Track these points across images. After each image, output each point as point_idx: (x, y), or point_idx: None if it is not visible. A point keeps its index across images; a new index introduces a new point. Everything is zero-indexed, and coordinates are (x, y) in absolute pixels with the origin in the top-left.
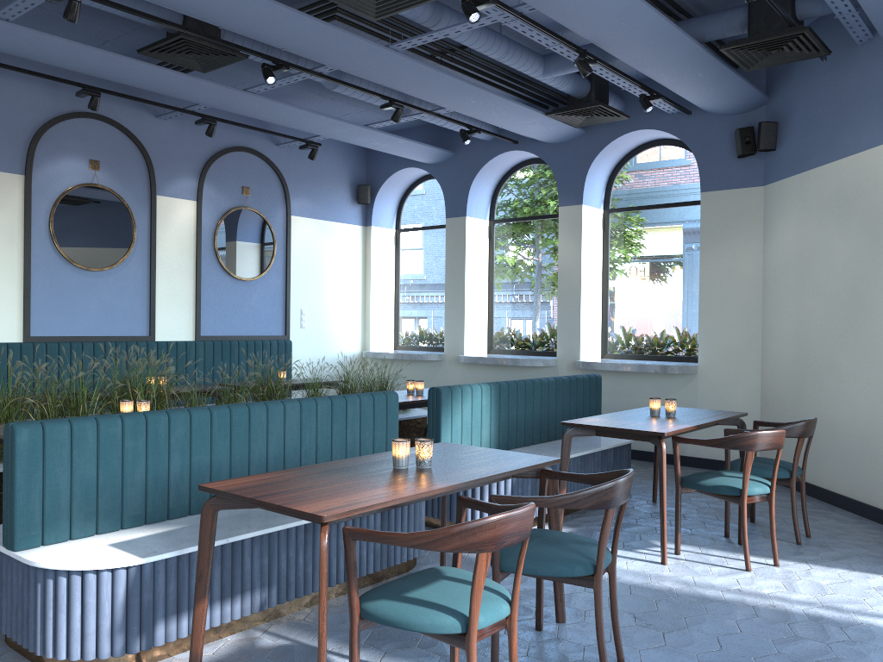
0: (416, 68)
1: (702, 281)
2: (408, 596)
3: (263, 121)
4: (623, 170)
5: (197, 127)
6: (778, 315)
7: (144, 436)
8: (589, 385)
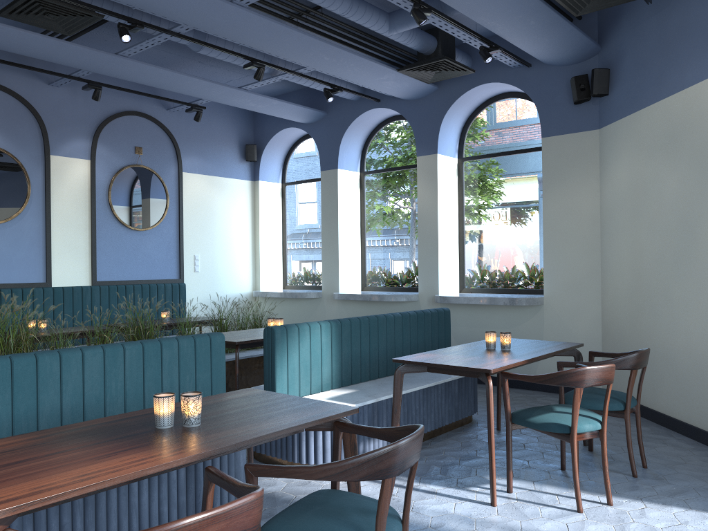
0: (263, 24)
1: (545, 219)
2: None
3: (154, 88)
4: (474, 122)
5: (89, 93)
6: (615, 249)
7: None
8: (437, 319)
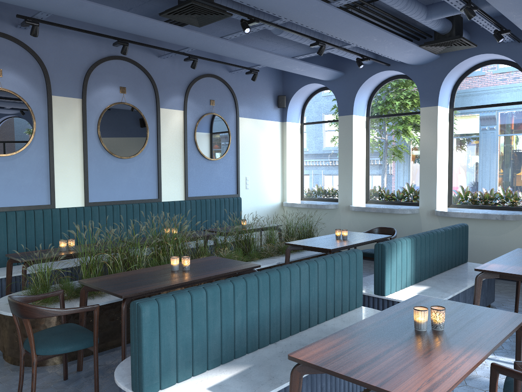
0: (345, 18)
1: None
2: None
3: (221, 56)
4: (463, 81)
5: (182, 62)
6: None
7: (219, 301)
8: (462, 232)
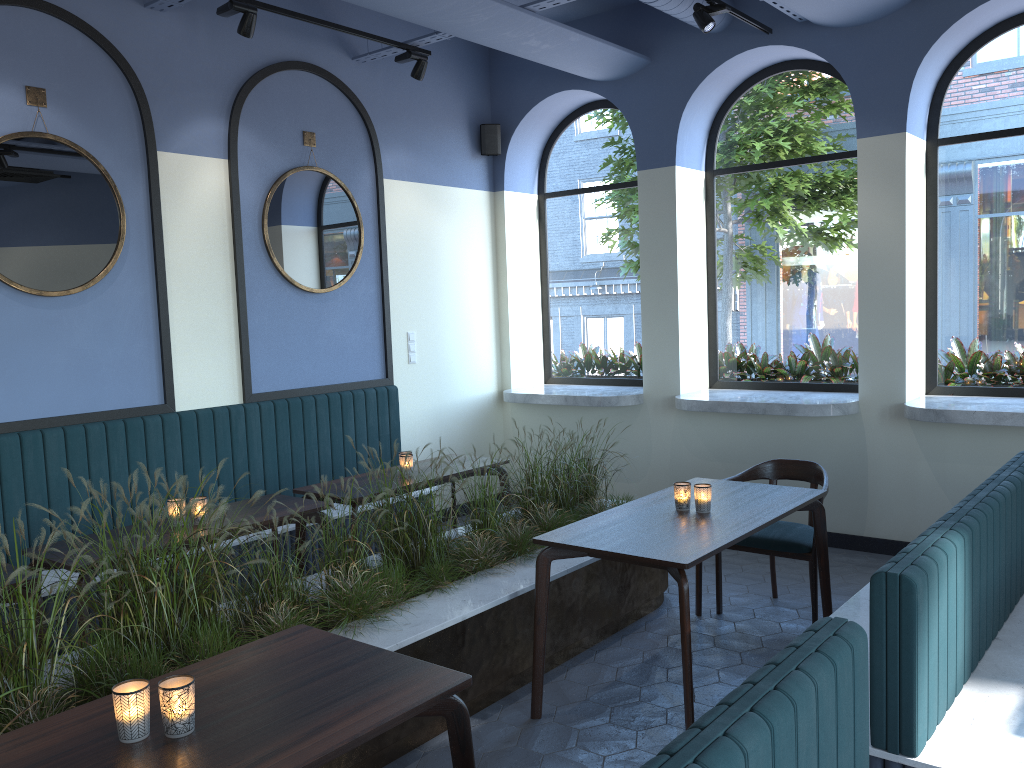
0: None
1: None
2: None
3: (329, 16)
4: (964, 69)
5: (218, 25)
6: None
7: None
8: None
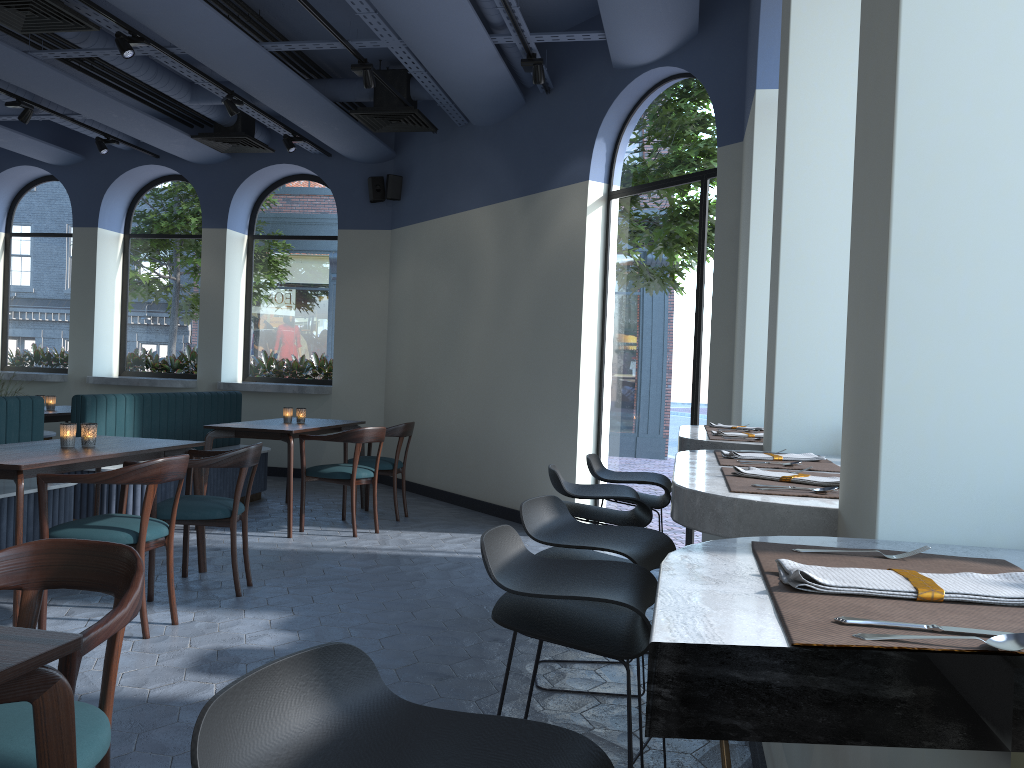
0: (56, 77)
1: (338, 310)
2: (89, 525)
3: None
4: (268, 198)
5: None
6: (399, 343)
7: None
8: (230, 401)
